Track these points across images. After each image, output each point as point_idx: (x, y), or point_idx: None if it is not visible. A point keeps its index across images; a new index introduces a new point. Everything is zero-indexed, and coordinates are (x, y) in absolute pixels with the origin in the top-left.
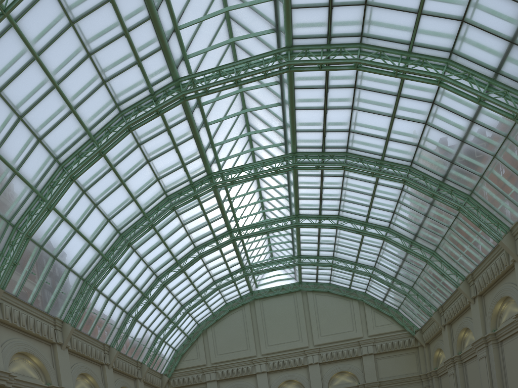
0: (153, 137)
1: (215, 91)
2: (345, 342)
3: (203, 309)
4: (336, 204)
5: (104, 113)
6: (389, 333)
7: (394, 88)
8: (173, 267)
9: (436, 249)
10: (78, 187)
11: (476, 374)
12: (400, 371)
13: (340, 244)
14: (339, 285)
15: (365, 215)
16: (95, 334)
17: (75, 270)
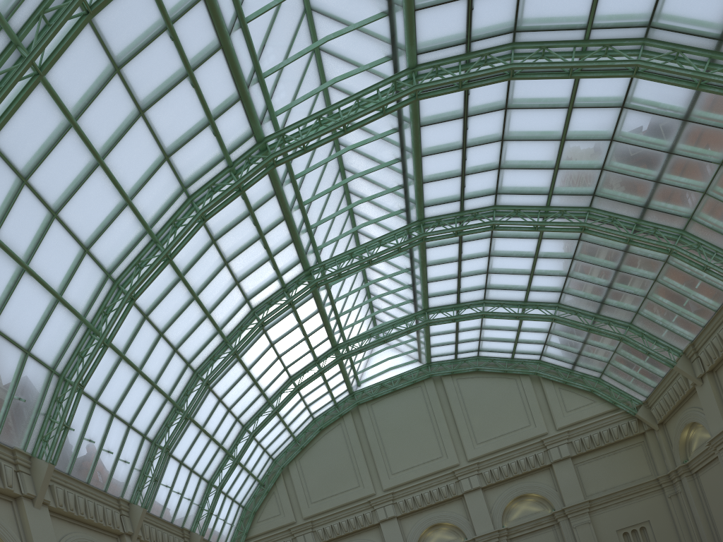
0: (143, 48)
1: None
2: (519, 447)
3: (279, 432)
4: (491, 180)
5: None
6: (591, 418)
7: None
8: (219, 351)
9: (688, 225)
10: (10, 169)
11: None
12: (621, 477)
13: (497, 269)
14: (494, 356)
15: (546, 192)
16: (99, 481)
17: (38, 354)
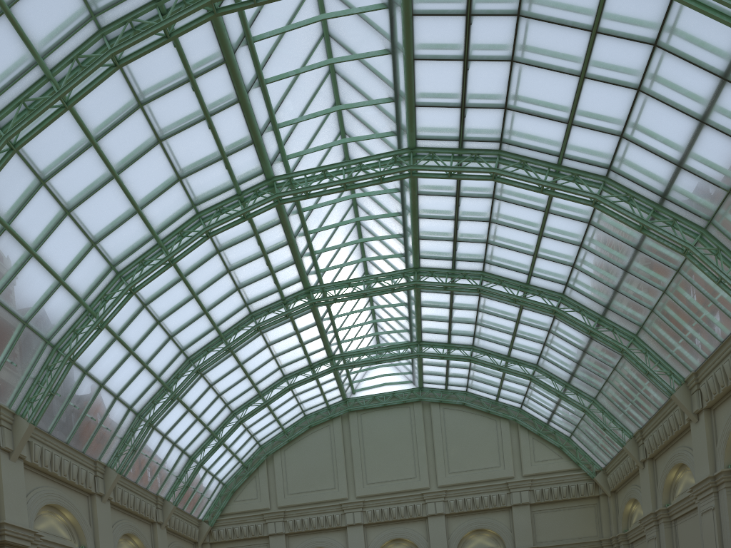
0: (165, 92)
1: None
2: (486, 484)
3: (268, 422)
4: (479, 250)
5: (70, 28)
6: (555, 472)
7: (588, 15)
8: (214, 344)
9: (639, 332)
10: (31, 172)
11: (693, 539)
12: (570, 532)
13: (484, 323)
14: (480, 395)
15: (526, 272)
16: (78, 443)
17: (36, 326)
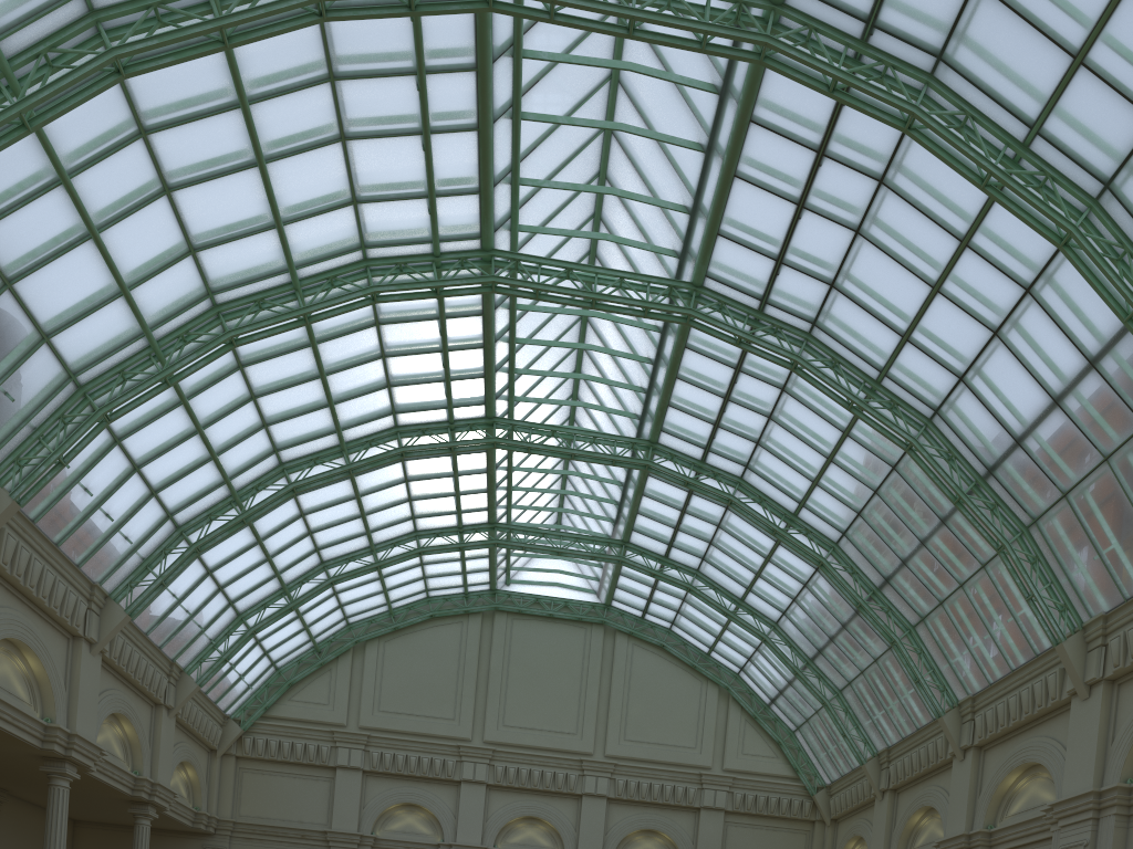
0: (376, 76)
1: (574, 23)
2: (672, 769)
3: (371, 592)
4: (744, 449)
5: None
6: (765, 775)
7: (963, 221)
8: (328, 455)
9: (919, 625)
10: (130, 111)
11: None
12: None
13: (722, 546)
14: (688, 640)
15: (797, 500)
16: (74, 549)
17: (61, 346)
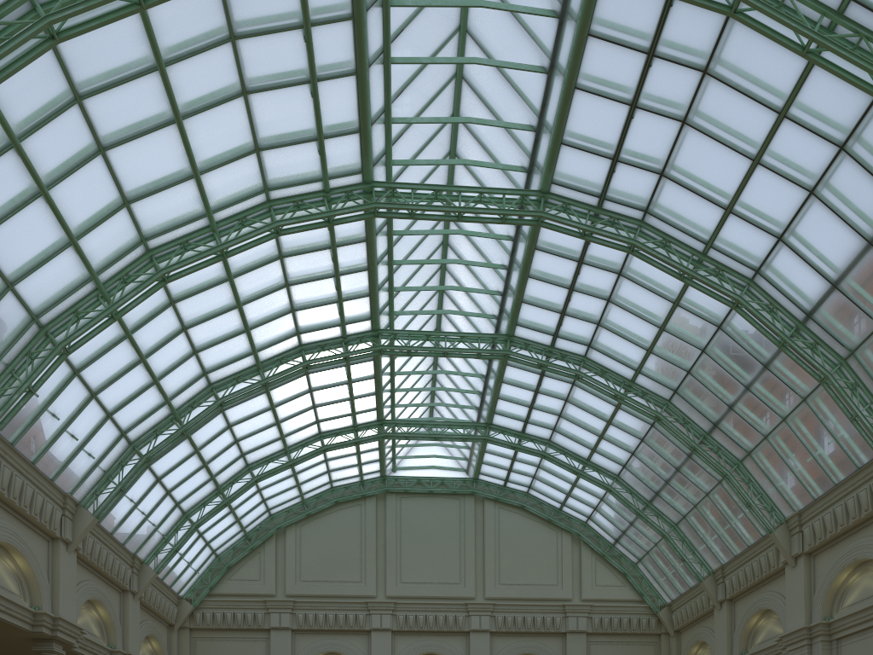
0: (269, 32)
1: None
2: (540, 603)
3: (287, 487)
4: (587, 331)
5: None
6: (616, 601)
7: (781, 95)
8: (247, 374)
9: (745, 459)
10: (65, 79)
11: None
12: None
13: (569, 417)
14: (543, 499)
15: (634, 368)
16: (48, 466)
17: (24, 293)
